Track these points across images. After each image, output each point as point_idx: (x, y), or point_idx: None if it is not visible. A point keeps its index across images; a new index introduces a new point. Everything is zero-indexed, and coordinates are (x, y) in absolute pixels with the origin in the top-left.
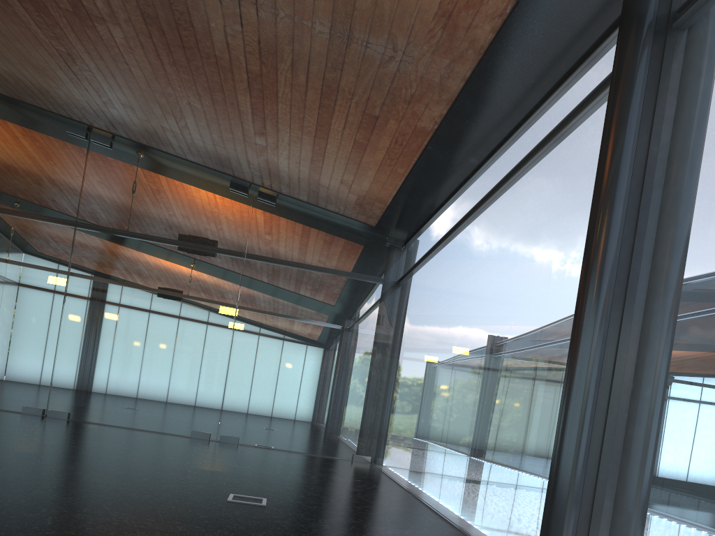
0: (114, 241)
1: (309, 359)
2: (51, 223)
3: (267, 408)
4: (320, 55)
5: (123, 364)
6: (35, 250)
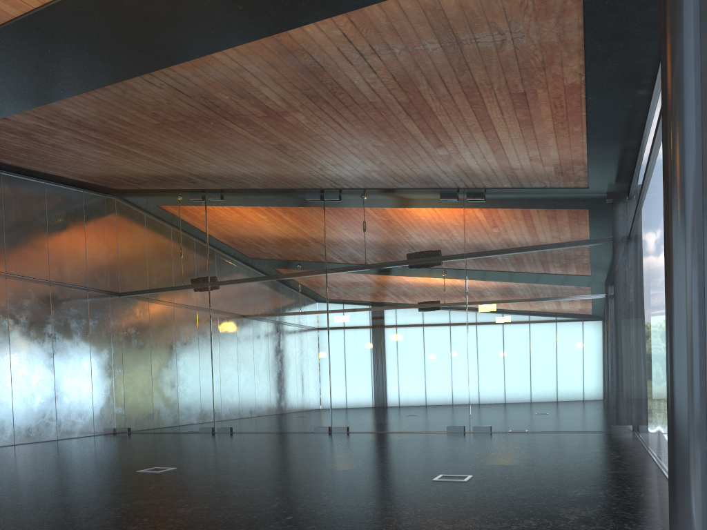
0: (355, 277)
1: (546, 338)
2: (308, 276)
3: (512, 394)
4: (445, 66)
5: (380, 378)
6: (301, 301)
